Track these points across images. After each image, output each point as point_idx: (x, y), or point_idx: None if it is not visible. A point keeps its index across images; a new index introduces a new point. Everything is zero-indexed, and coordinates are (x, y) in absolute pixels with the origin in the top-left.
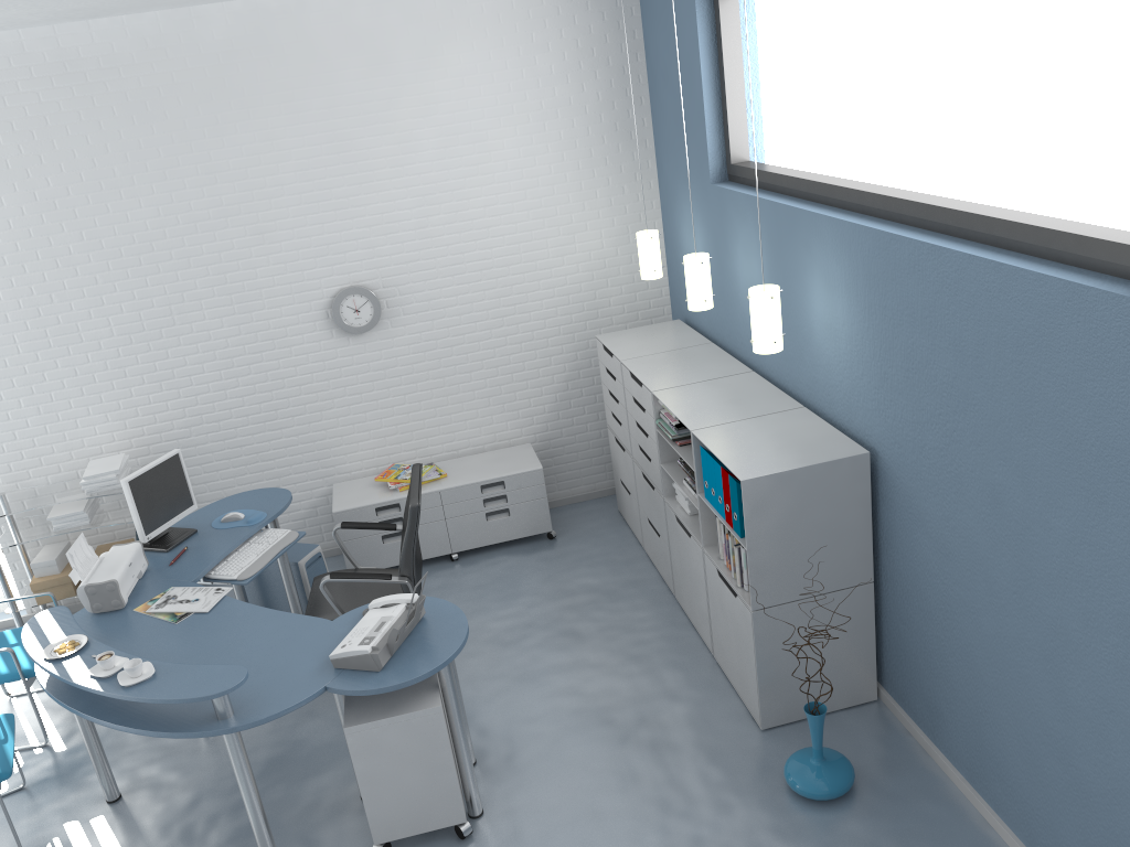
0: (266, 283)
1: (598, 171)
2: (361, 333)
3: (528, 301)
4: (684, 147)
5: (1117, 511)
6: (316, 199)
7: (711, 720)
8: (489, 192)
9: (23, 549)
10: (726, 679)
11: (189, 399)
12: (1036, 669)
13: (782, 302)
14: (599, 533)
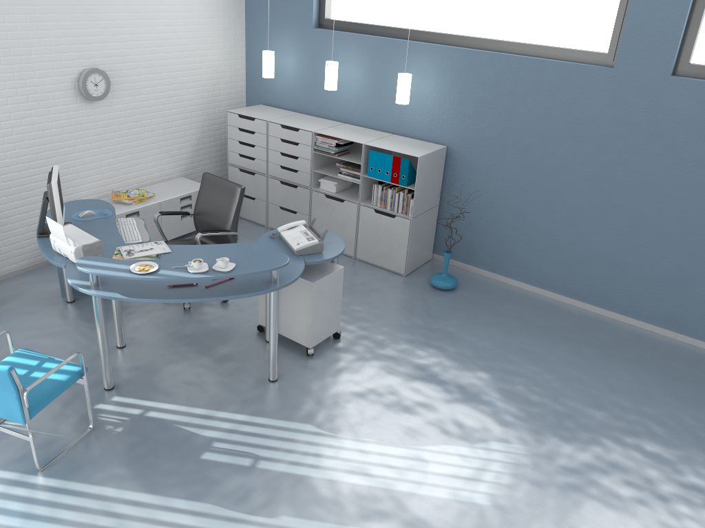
0: (37, 59)
1: (220, 15)
2: (94, 101)
3: (183, 89)
4: (285, 7)
5: (590, 140)
6: (73, 3)
7: (382, 278)
8: (169, 17)
9: None
10: (370, 264)
11: None
12: (539, 210)
13: (377, 86)
14: None
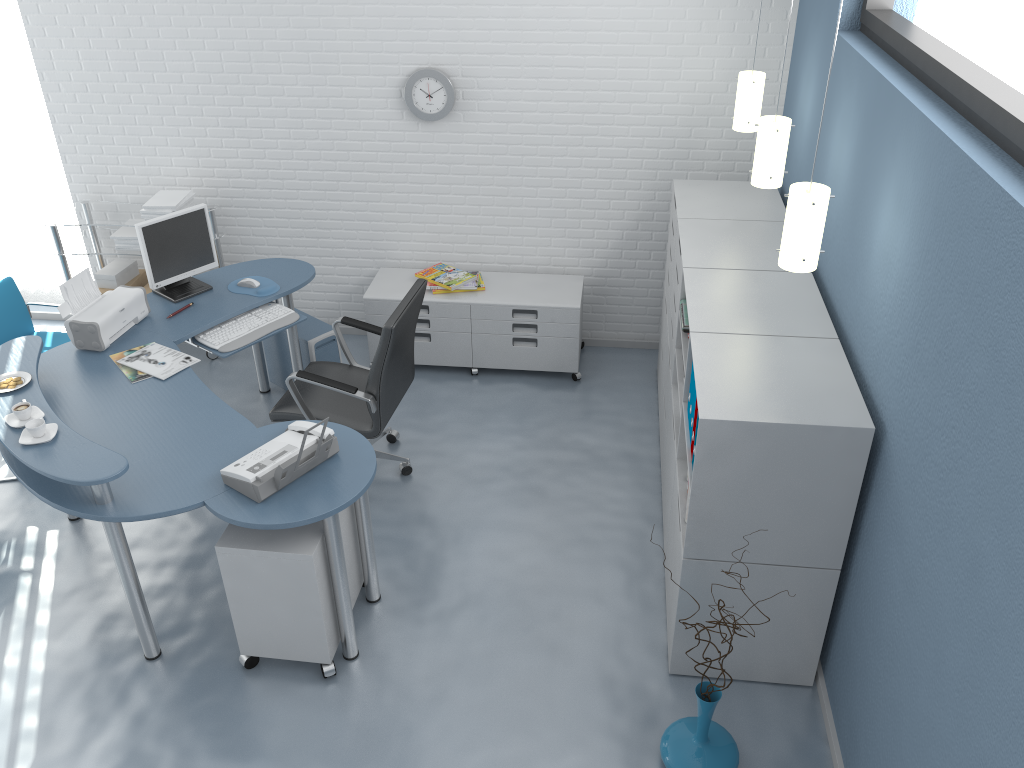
0: (344, 47)
1: None
2: (431, 121)
3: (613, 124)
4: None
5: None
6: None
7: (623, 641)
8: None
9: (100, 257)
10: (664, 600)
11: (257, 151)
12: None
13: (856, 204)
14: (625, 388)
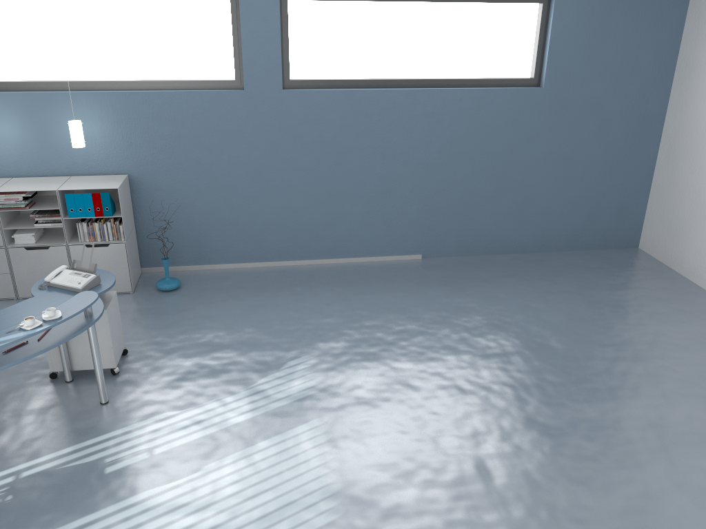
0: None
1: None
2: None
3: None
4: None
5: (243, 144)
6: None
7: None
8: None
9: None
10: None
11: None
12: (221, 204)
13: (40, 137)
14: None
